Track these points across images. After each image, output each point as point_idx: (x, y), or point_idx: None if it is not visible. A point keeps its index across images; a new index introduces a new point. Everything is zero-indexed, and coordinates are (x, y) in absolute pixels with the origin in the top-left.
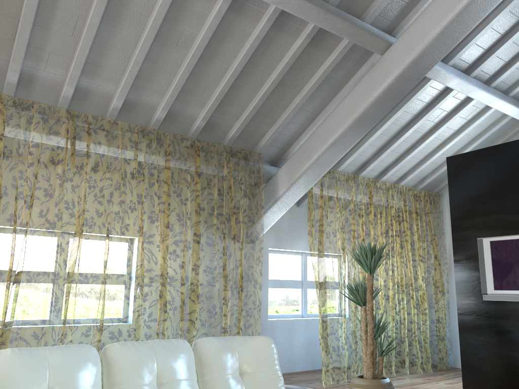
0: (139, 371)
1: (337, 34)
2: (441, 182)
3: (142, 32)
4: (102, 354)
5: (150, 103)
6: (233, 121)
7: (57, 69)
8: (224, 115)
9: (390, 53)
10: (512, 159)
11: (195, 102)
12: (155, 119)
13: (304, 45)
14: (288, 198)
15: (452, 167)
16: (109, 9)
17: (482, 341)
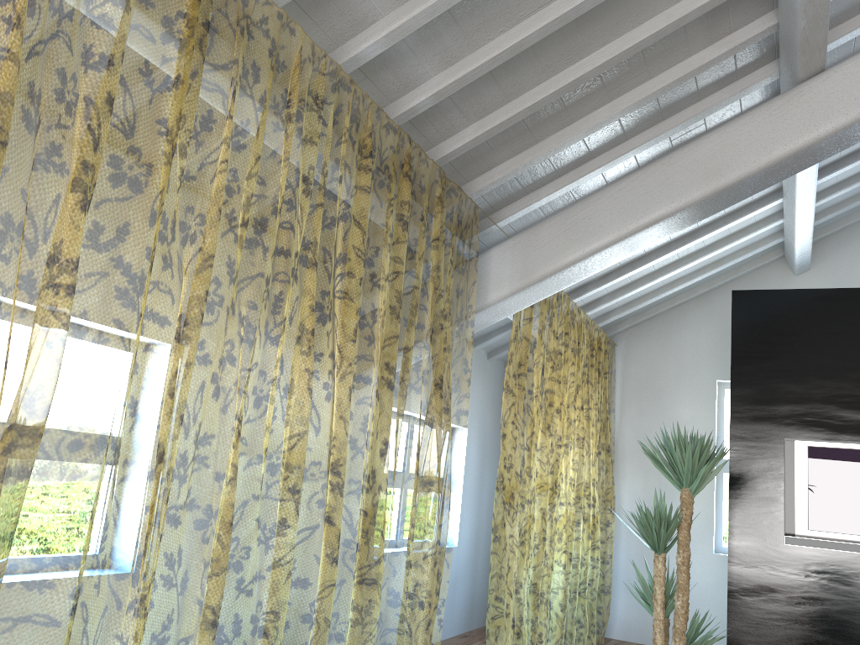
0: None
1: (802, 9)
2: (619, 324)
3: None
4: None
5: (363, 9)
6: (470, 120)
7: None
8: (465, 101)
9: (827, 84)
10: (856, 317)
11: (444, 48)
12: (353, 55)
13: (708, 9)
14: (496, 312)
15: (742, 310)
16: None
17: (773, 613)
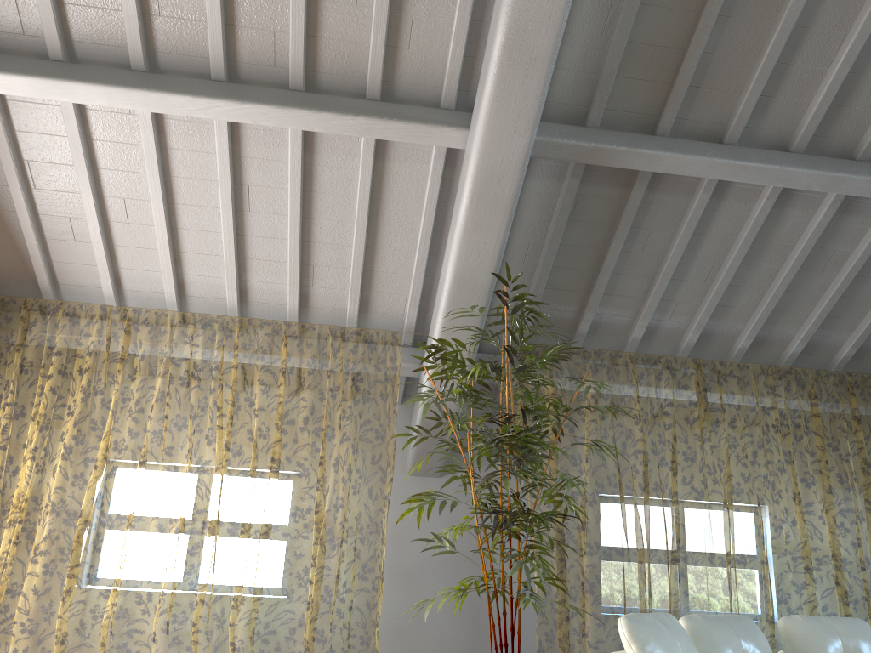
0: None
1: None
2: None
3: (783, 263)
4: None
5: (783, 335)
6: None
7: (681, 316)
8: None
9: None
10: None
11: (841, 327)
12: (789, 354)
13: None
14: None
15: None
16: (749, 248)
17: None
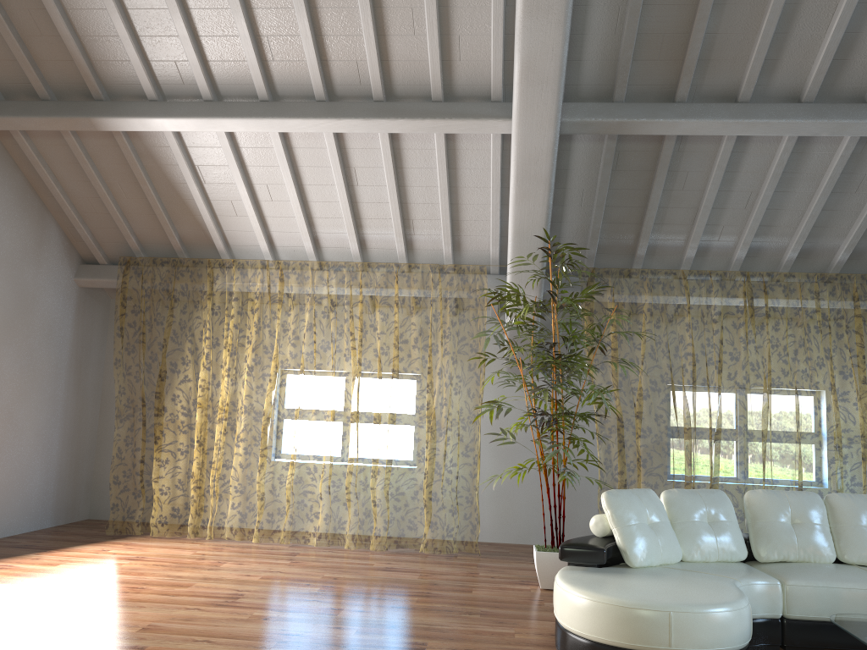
0: (857, 515)
1: None
2: None
3: (816, 188)
4: (825, 500)
5: (829, 246)
6: None
7: (729, 237)
8: None
9: None
10: None
11: None
12: (836, 261)
13: None
14: None
15: None
16: (781, 179)
17: None
